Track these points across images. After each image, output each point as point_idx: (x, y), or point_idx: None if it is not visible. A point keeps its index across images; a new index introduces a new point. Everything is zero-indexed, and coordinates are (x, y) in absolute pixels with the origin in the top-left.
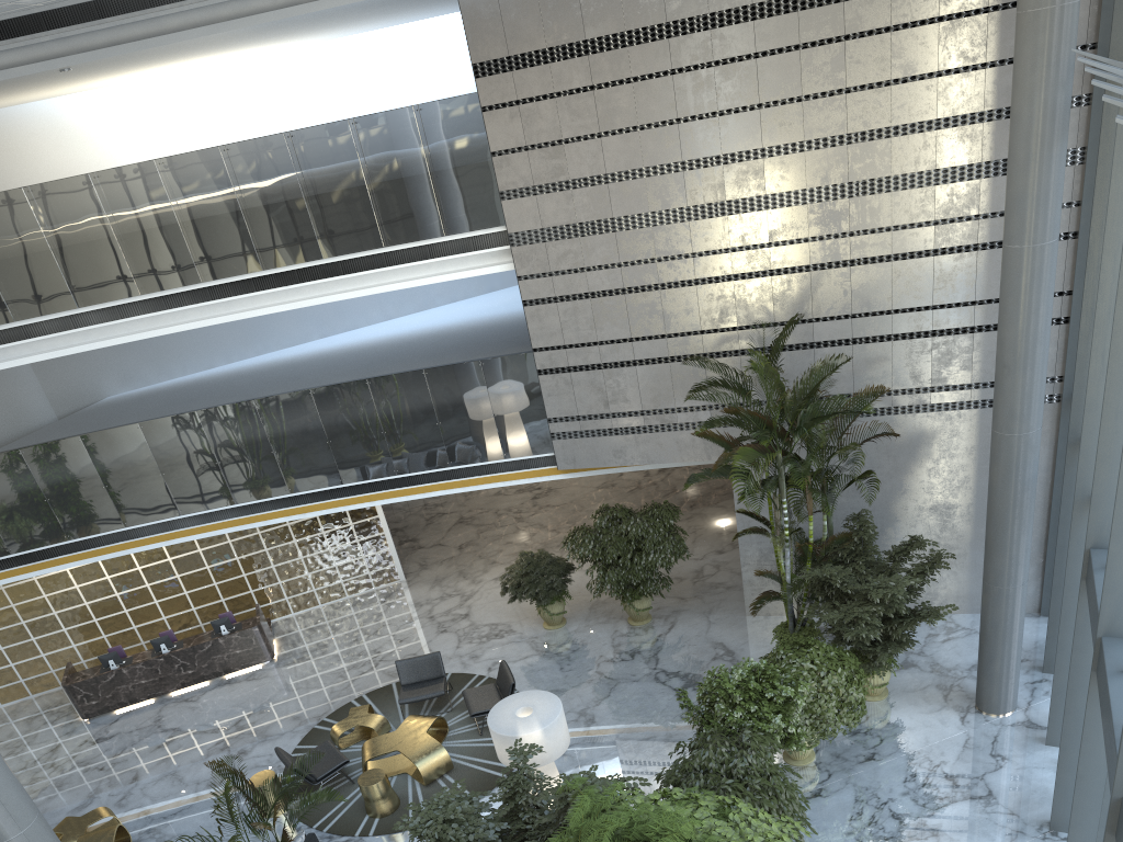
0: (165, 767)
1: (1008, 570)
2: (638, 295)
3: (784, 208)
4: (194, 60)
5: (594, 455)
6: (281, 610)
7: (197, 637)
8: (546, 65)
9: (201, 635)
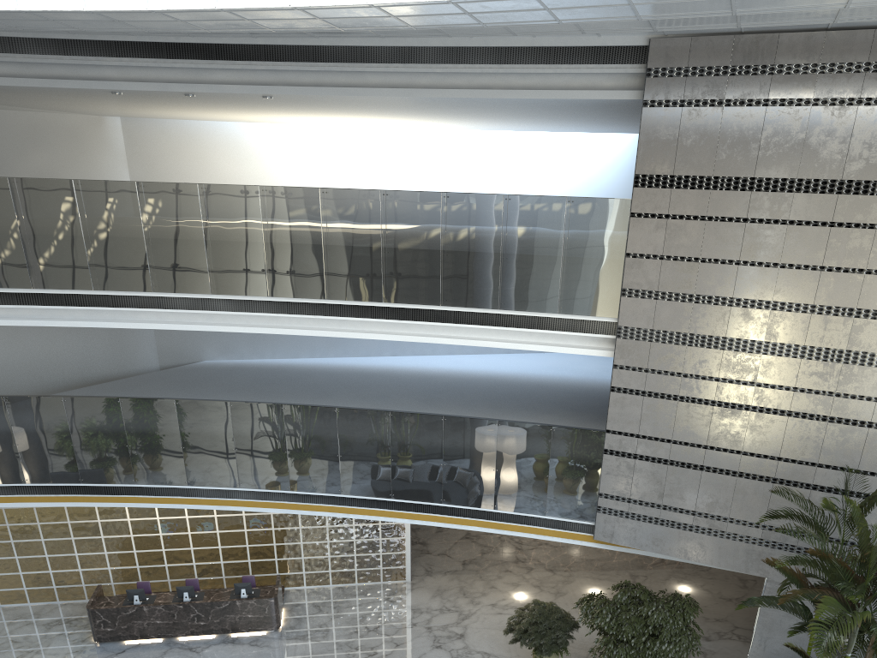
0: None
1: None
2: (727, 410)
3: None
4: (367, 119)
5: (633, 536)
6: (296, 581)
7: (218, 592)
8: (707, 190)
9: (221, 591)
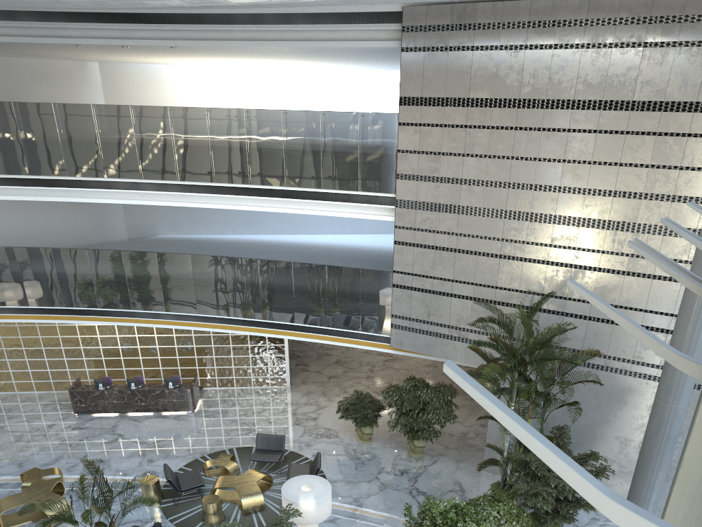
0: (104, 456)
1: (645, 492)
2: (463, 255)
3: (564, 226)
4: (258, 61)
5: (414, 344)
6: (211, 383)
7: (155, 385)
8: (442, 107)
9: (157, 384)
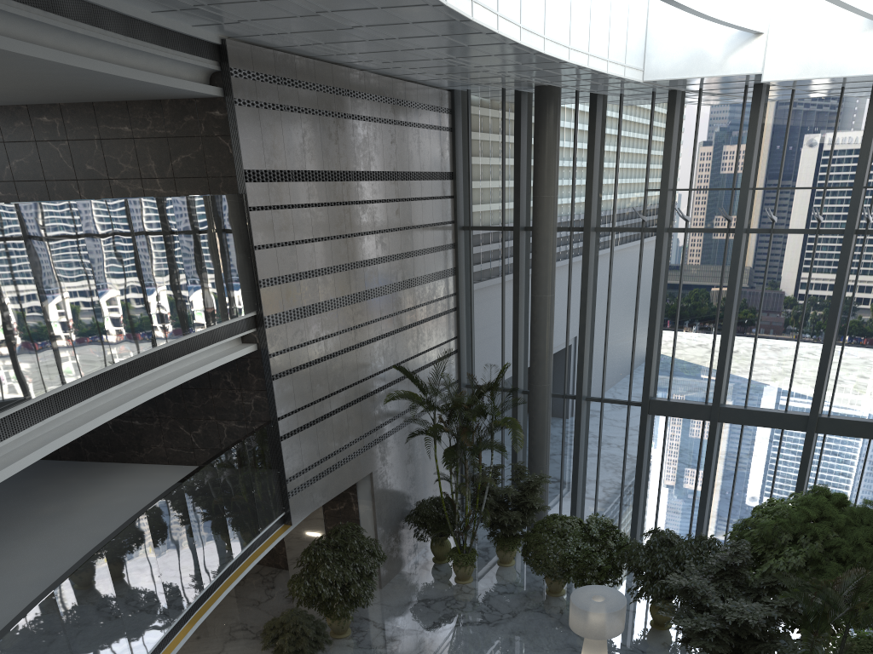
0: None
1: (549, 454)
2: (332, 360)
3: (385, 295)
4: None
5: (312, 500)
6: None
7: None
8: (286, 182)
9: None
